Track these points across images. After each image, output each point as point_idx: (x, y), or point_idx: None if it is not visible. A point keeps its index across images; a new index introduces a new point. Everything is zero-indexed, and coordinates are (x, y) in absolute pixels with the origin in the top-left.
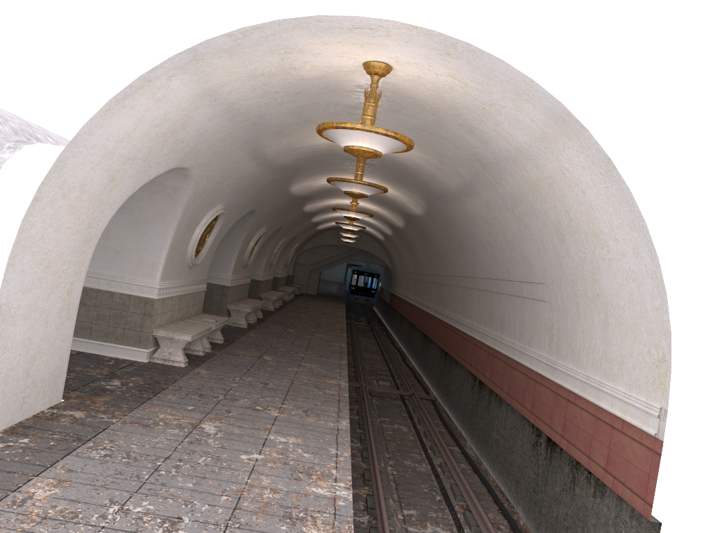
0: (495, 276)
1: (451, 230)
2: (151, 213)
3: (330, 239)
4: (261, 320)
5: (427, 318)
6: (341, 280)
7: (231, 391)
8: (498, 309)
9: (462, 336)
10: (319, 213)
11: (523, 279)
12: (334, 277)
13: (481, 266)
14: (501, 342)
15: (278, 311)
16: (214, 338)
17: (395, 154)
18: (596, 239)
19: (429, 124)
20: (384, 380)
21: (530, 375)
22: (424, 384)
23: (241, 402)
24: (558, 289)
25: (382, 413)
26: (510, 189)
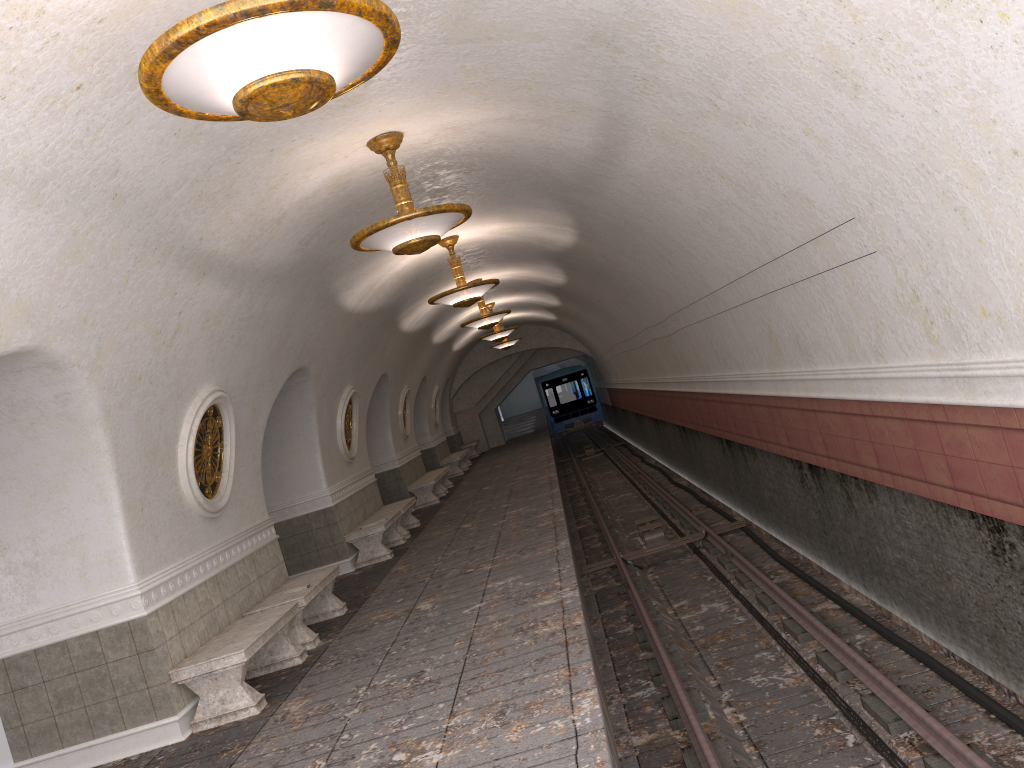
0: (745, 268)
1: (632, 235)
2: (53, 465)
3: (483, 356)
4: (418, 530)
5: (672, 400)
6: (539, 405)
7: (345, 733)
8: (780, 324)
9: (740, 403)
10: (435, 325)
11: (803, 238)
12: (526, 406)
13: (713, 267)
14: (817, 379)
15: (447, 500)
16: (327, 612)
17: (457, 142)
18: (951, 11)
19: (456, 13)
20: (651, 532)
21: (914, 414)
22: (719, 505)
23: (362, 758)
24: (893, 208)
25: (672, 593)
26: (688, 59)
